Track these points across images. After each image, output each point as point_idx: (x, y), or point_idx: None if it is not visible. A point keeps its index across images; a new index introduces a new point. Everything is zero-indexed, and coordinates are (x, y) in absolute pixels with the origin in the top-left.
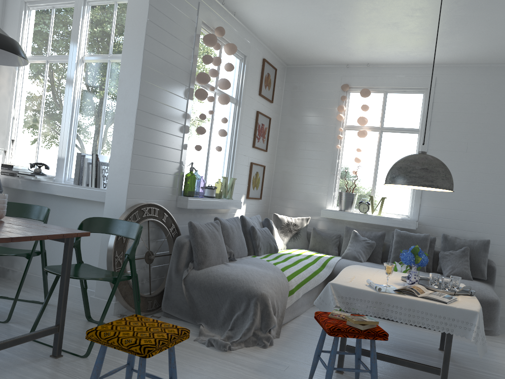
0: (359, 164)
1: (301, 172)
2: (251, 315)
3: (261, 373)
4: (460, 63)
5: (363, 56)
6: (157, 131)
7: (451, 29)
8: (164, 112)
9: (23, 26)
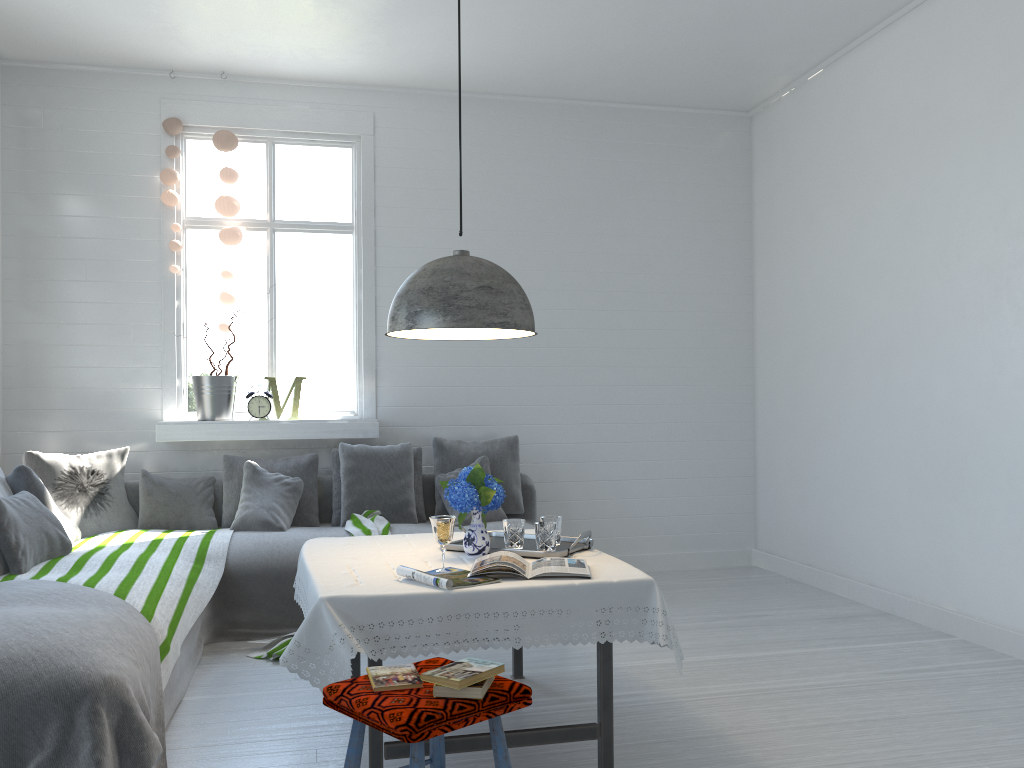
0: (230, 308)
1: (83, 338)
2: (87, 752)
3: None
4: (418, 87)
5: (215, 53)
6: None
7: (421, 3)
8: None
9: None
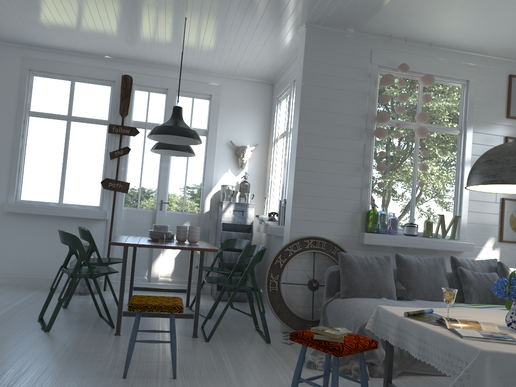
0: None
1: None
2: None
3: (299, 386)
4: None
5: None
6: (323, 173)
7: None
8: (332, 156)
9: (276, 115)
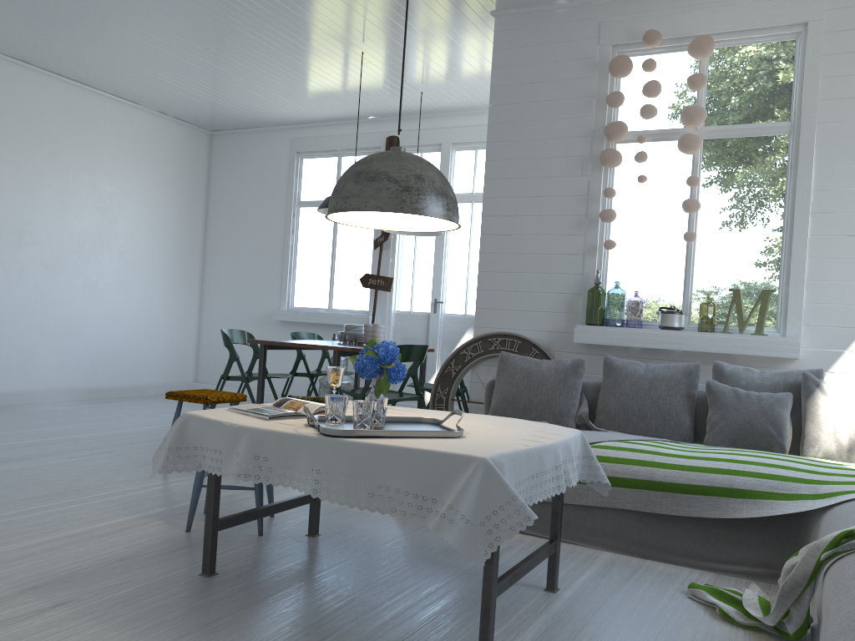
0: None
1: None
2: None
3: None
4: None
5: None
6: (522, 236)
7: None
8: (535, 207)
9: None
